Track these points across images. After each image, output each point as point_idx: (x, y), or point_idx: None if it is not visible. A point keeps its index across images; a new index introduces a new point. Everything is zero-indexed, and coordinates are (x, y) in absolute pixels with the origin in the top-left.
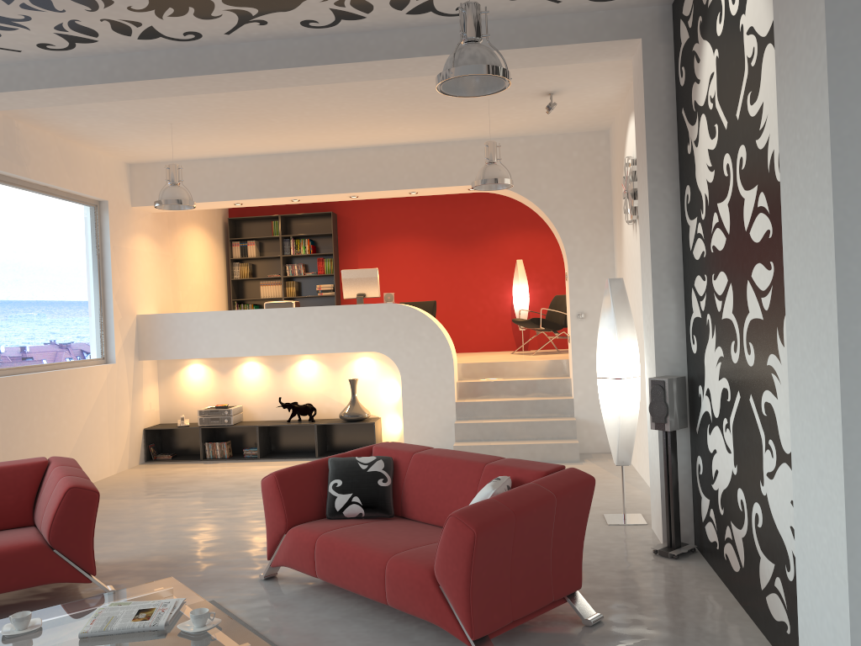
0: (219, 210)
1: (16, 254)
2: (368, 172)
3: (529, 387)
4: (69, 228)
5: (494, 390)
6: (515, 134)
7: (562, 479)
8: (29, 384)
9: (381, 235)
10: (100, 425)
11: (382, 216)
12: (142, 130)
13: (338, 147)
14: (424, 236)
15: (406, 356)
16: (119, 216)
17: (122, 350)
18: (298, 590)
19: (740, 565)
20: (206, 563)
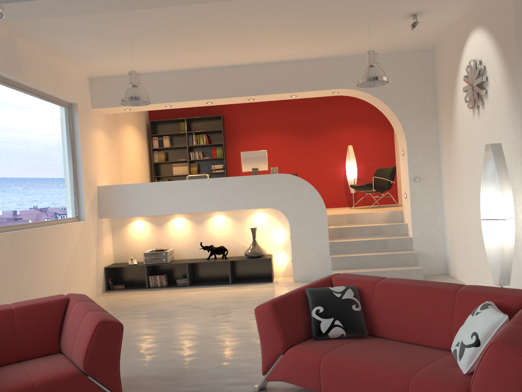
0: (143, 115)
1: (17, 139)
2: (263, 81)
3: (378, 230)
4: (52, 122)
5: (354, 233)
6: None
7: None
8: (30, 237)
9: (254, 130)
10: (77, 265)
11: (255, 118)
12: (108, 48)
13: (242, 63)
14: (283, 131)
15: (293, 210)
16: (85, 115)
17: (89, 211)
18: None
19: None
20: (199, 376)
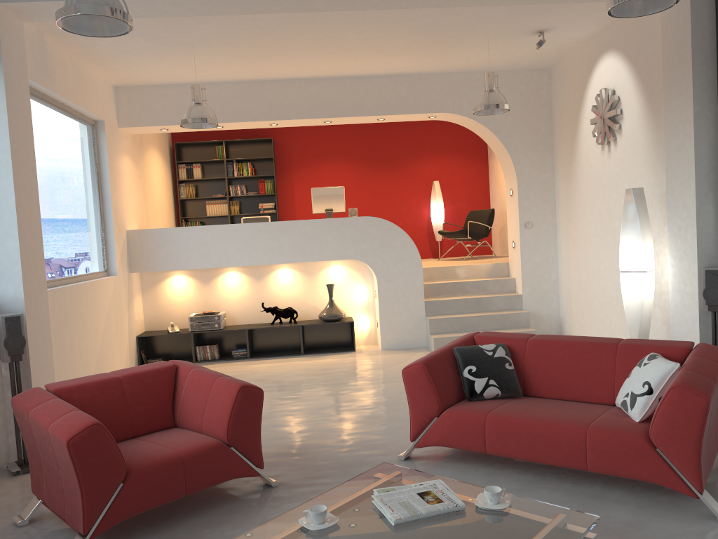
0: (166, 135)
1: (46, 169)
2: (345, 100)
3: (481, 286)
4: (77, 145)
5: (452, 290)
6: (476, 69)
7: (710, 352)
8: (68, 296)
9: (314, 159)
10: (111, 333)
11: (315, 143)
12: (159, 51)
13: (319, 76)
14: (352, 161)
15: (381, 262)
16: (111, 136)
17: (120, 263)
18: (448, 467)
19: None
20: (327, 451)
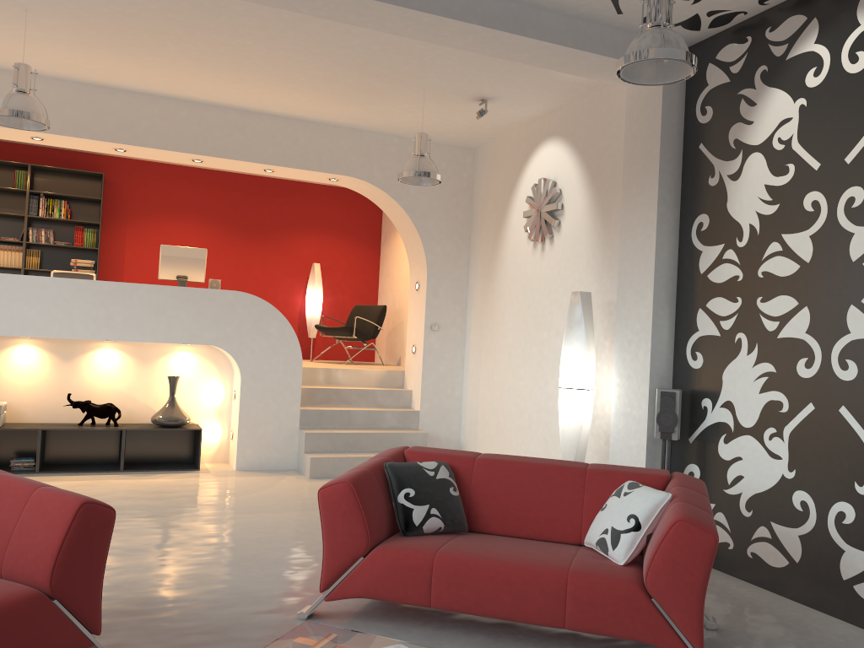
0: None
1: None
2: (227, 136)
3: (371, 397)
4: None
5: (335, 398)
6: (394, 131)
7: (692, 482)
8: None
9: (159, 211)
10: None
11: (163, 190)
12: None
13: (195, 99)
14: (211, 222)
15: (250, 353)
16: None
17: None
18: (370, 627)
19: (789, 561)
20: (189, 606)
